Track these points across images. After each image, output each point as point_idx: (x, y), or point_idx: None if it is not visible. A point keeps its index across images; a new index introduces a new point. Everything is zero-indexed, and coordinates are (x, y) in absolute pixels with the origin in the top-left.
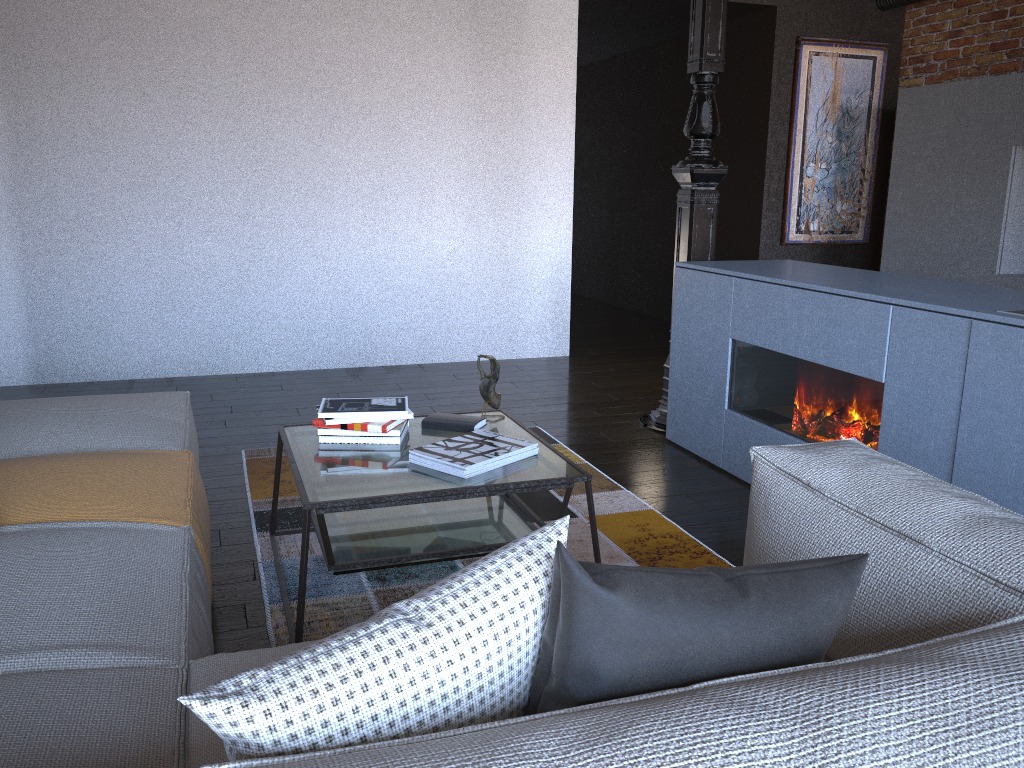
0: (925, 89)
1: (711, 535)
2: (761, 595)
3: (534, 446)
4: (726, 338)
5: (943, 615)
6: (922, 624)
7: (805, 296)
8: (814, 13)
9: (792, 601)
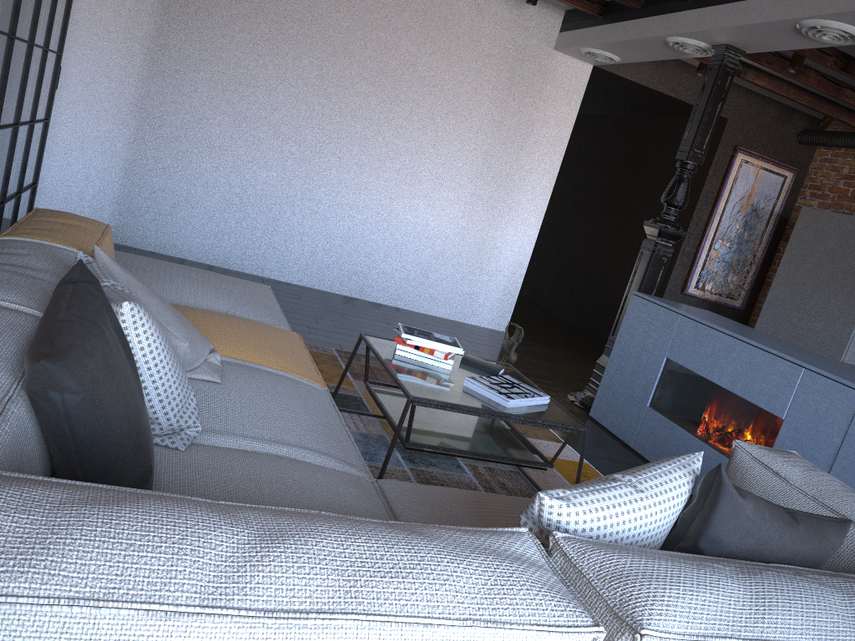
0: (822, 213)
1: None
2: (804, 525)
3: (547, 397)
4: (662, 356)
5: None
6: (854, 573)
7: (736, 344)
8: (752, 132)
9: (817, 534)
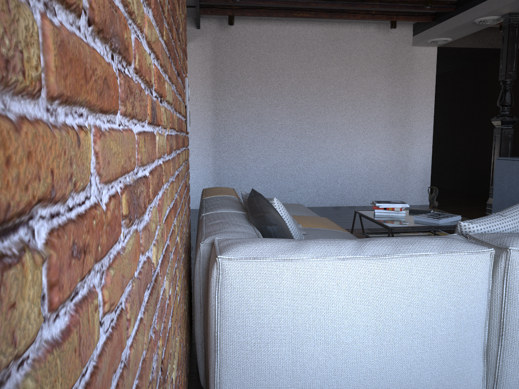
0: None
1: None
2: None
3: (459, 216)
4: None
5: None
6: None
7: None
8: None
9: None
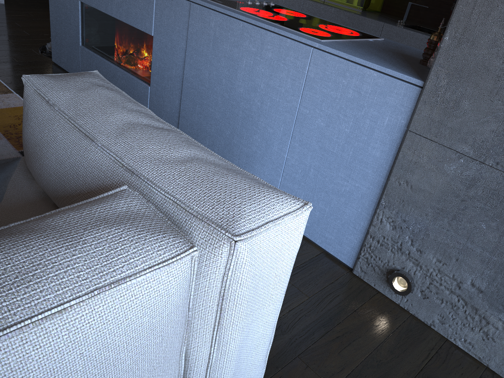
0: None
1: None
2: None
3: None
4: (77, 0)
5: (96, 185)
6: (86, 190)
7: None
8: None
9: None
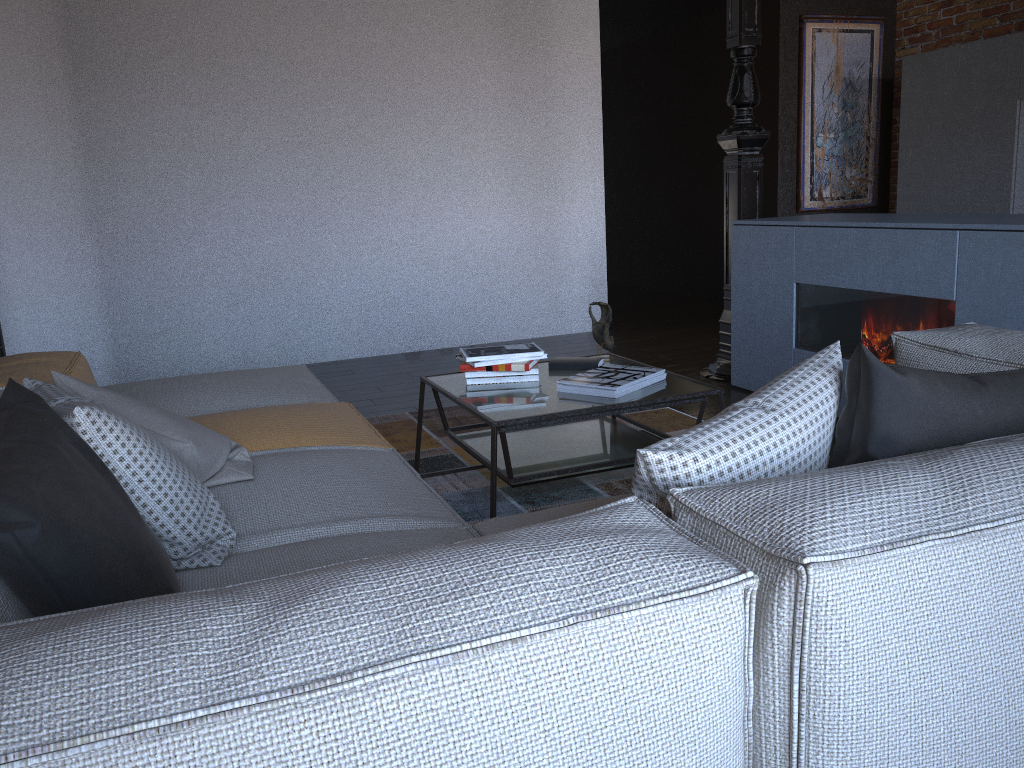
0: (928, 55)
1: None
2: (995, 386)
3: (662, 372)
4: (790, 283)
5: None
6: None
7: (870, 234)
8: None
9: (1016, 391)
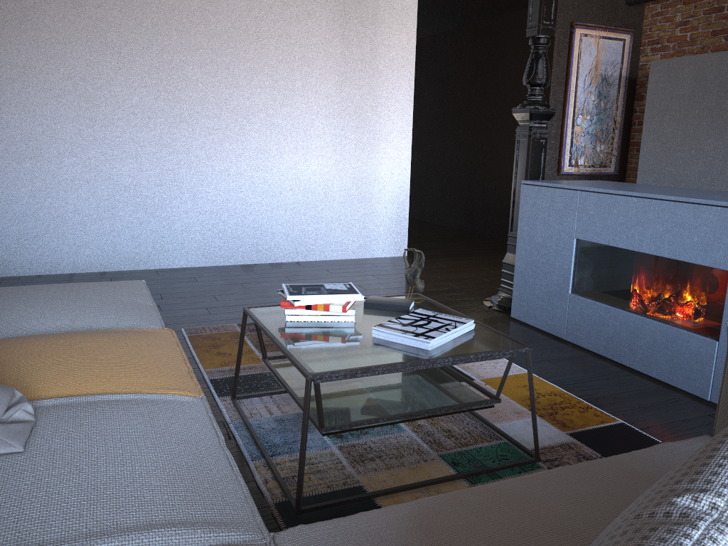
0: (672, 60)
1: (584, 393)
2: None
3: (472, 322)
4: (571, 238)
5: None
6: None
7: (650, 204)
8: (583, 5)
9: None
